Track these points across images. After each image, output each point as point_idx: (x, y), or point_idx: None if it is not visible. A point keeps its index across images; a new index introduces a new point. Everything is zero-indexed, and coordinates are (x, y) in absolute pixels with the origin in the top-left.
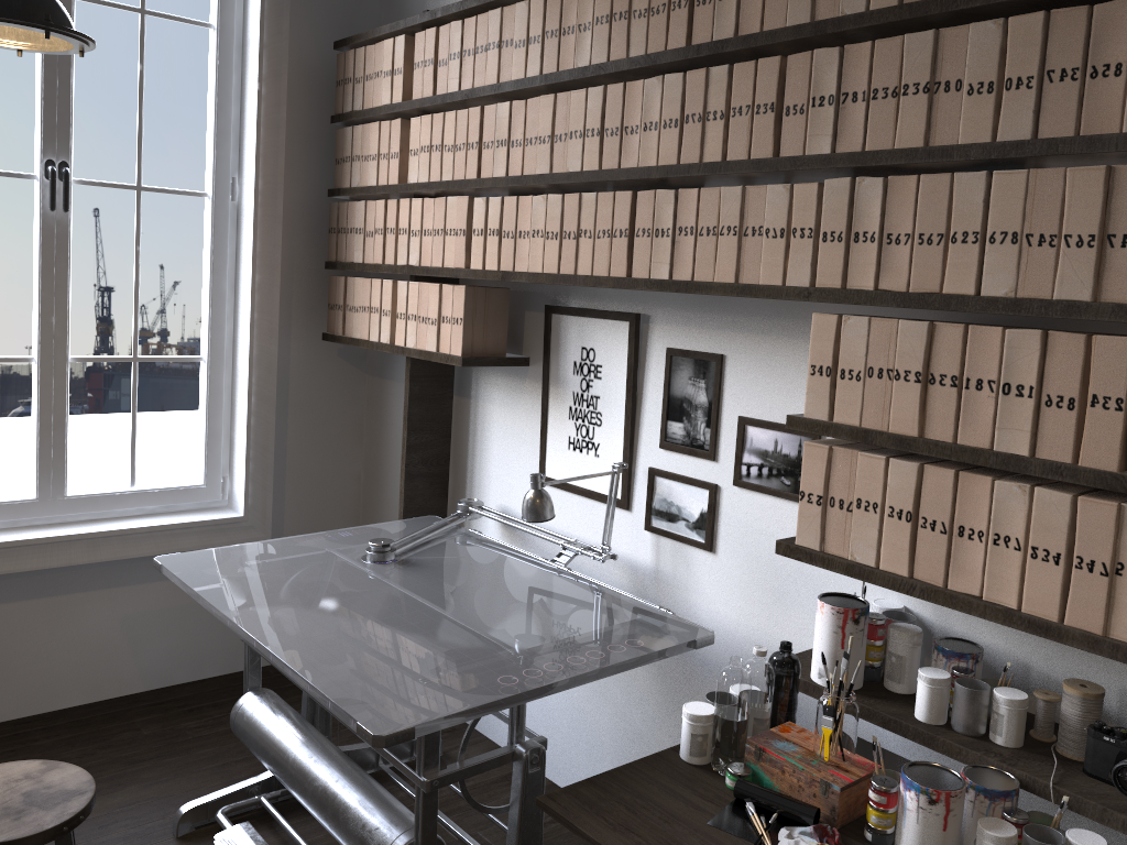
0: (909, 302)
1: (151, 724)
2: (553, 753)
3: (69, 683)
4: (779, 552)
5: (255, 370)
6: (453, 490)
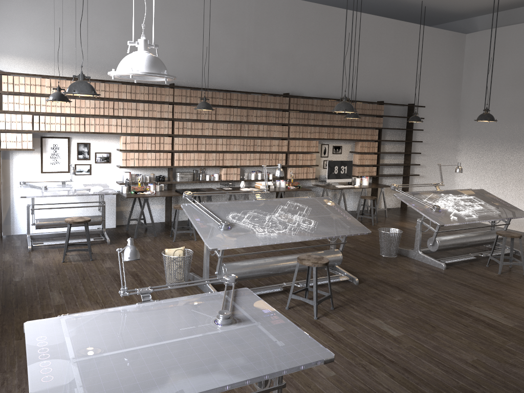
0: (136, 134)
1: None
2: None
3: None
4: (120, 168)
5: None
6: (4, 182)
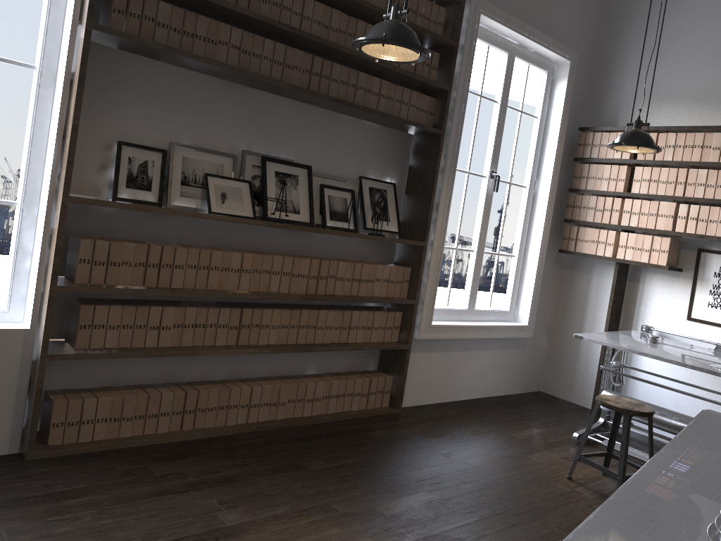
0: None
1: (505, 409)
2: None
3: (465, 389)
4: None
5: (538, 263)
6: (623, 321)
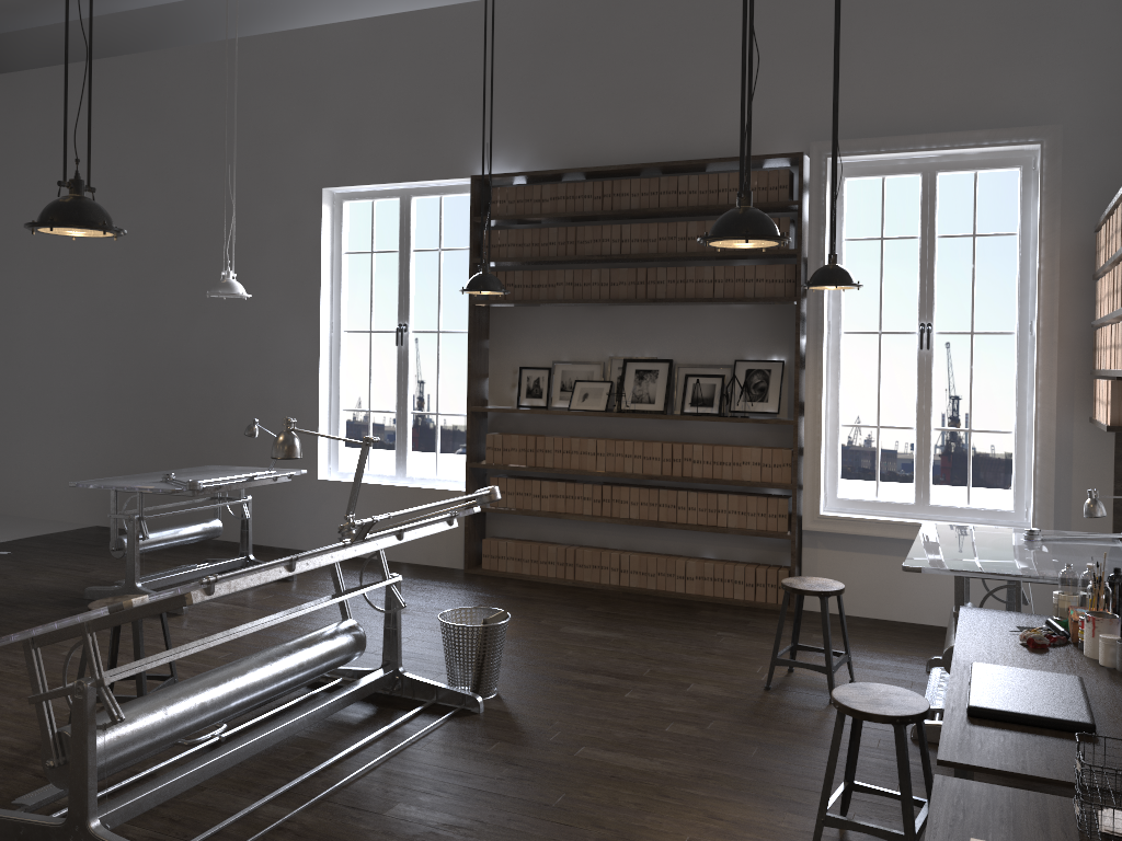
0: None
1: None
2: None
3: (929, 611)
4: None
5: (1039, 439)
6: None
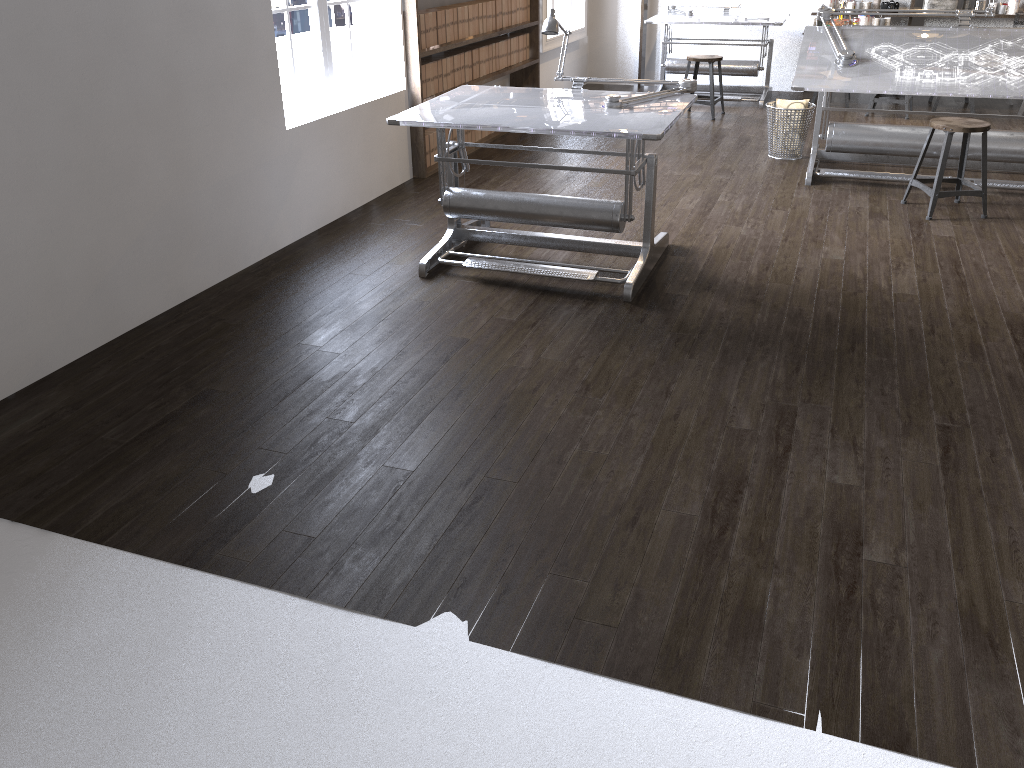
0: None
1: None
2: (706, 79)
3: None
4: None
5: None
6: (650, 6)
